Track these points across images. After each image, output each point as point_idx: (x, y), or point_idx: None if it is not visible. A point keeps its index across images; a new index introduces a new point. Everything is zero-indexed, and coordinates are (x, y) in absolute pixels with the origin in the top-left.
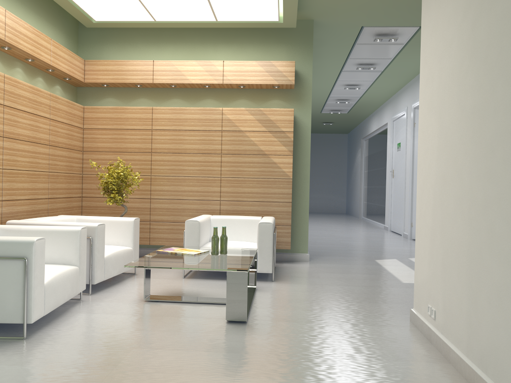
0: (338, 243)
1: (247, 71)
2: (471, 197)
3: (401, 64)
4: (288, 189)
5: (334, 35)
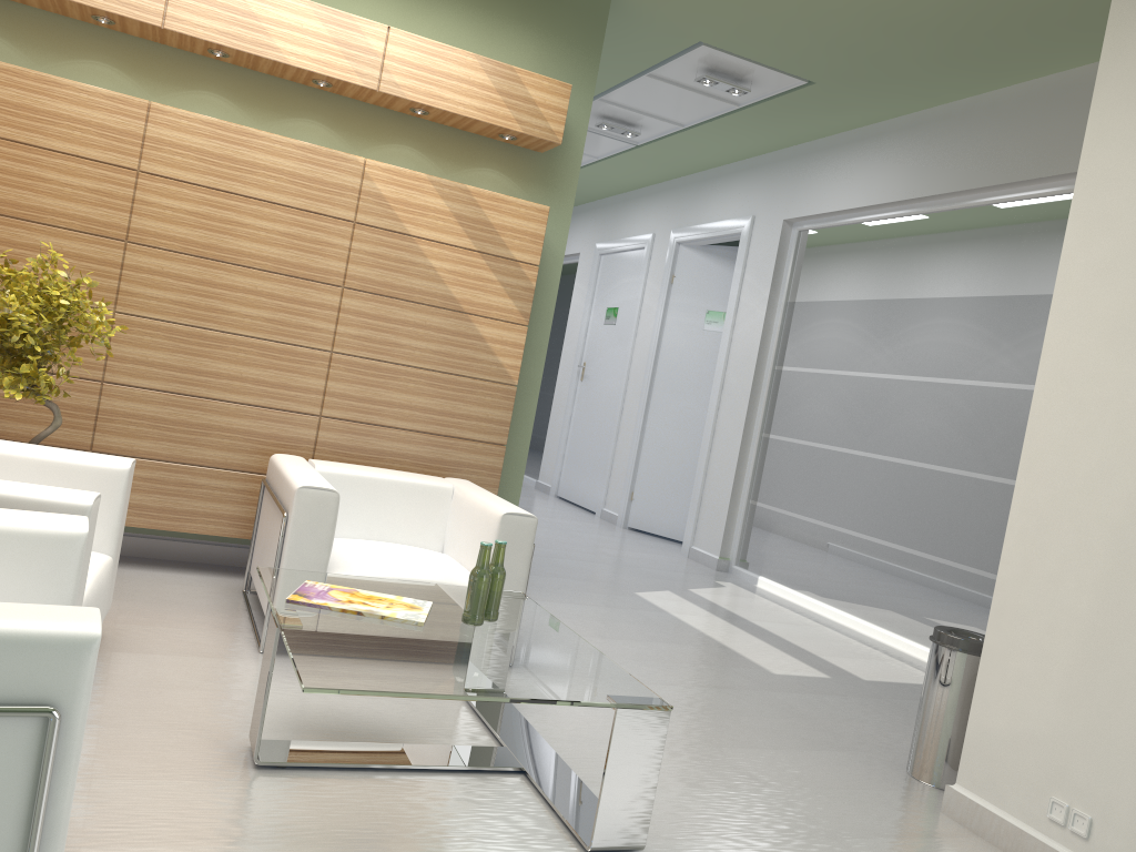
0: None
1: (449, 74)
2: None
3: (693, 142)
4: (503, 412)
5: (621, 40)
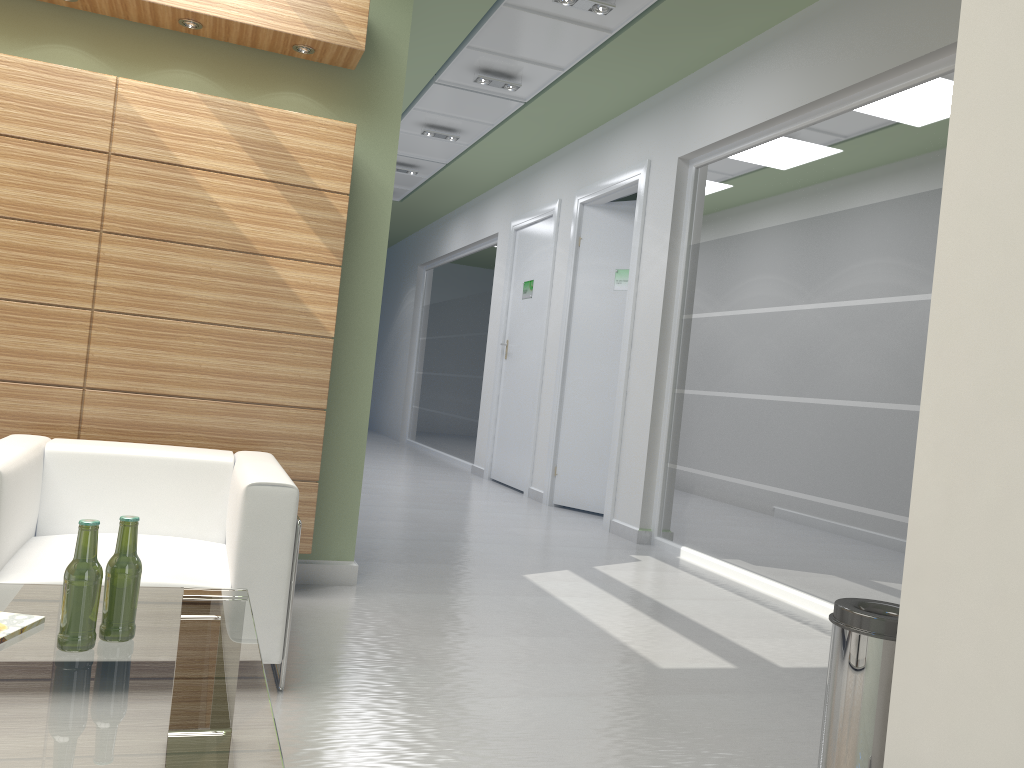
0: (396, 513)
1: None
2: None
3: (580, 90)
4: (318, 370)
5: None
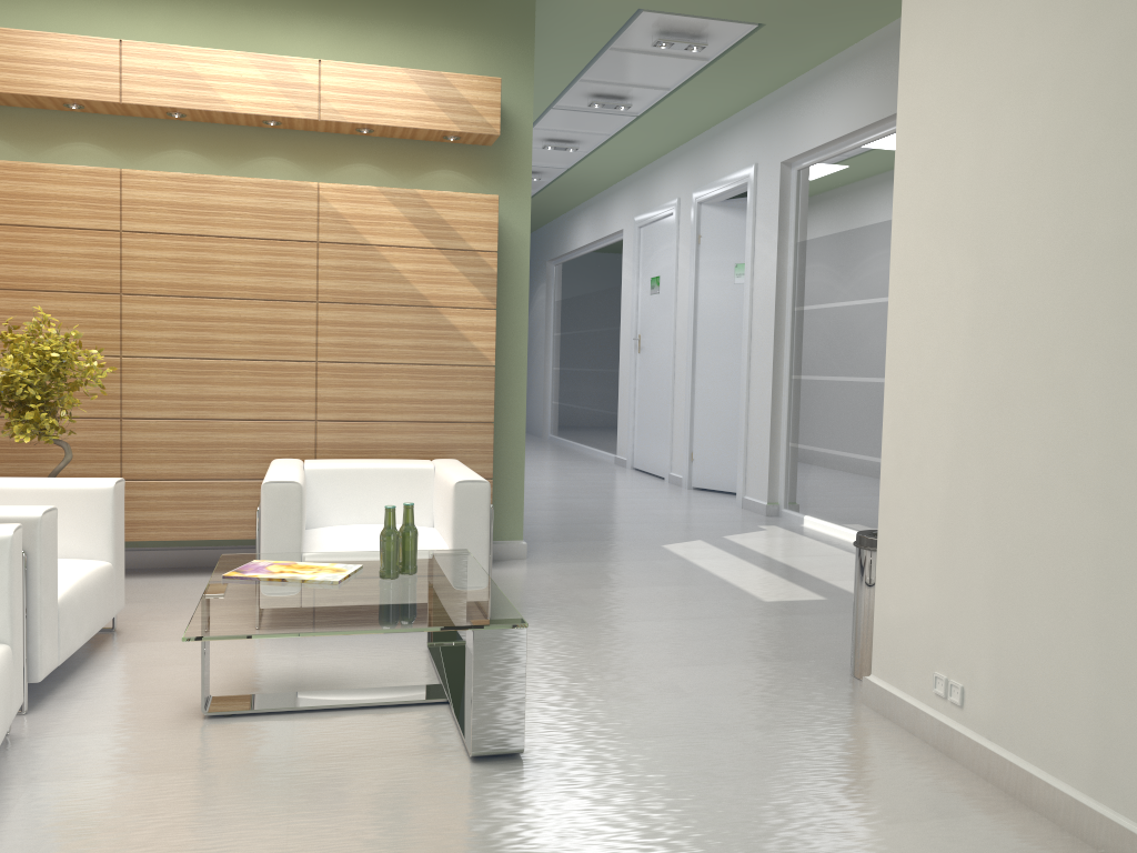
0: (549, 504)
1: (382, 92)
2: (1115, 444)
3: (686, 103)
4: (485, 392)
5: (568, 23)
